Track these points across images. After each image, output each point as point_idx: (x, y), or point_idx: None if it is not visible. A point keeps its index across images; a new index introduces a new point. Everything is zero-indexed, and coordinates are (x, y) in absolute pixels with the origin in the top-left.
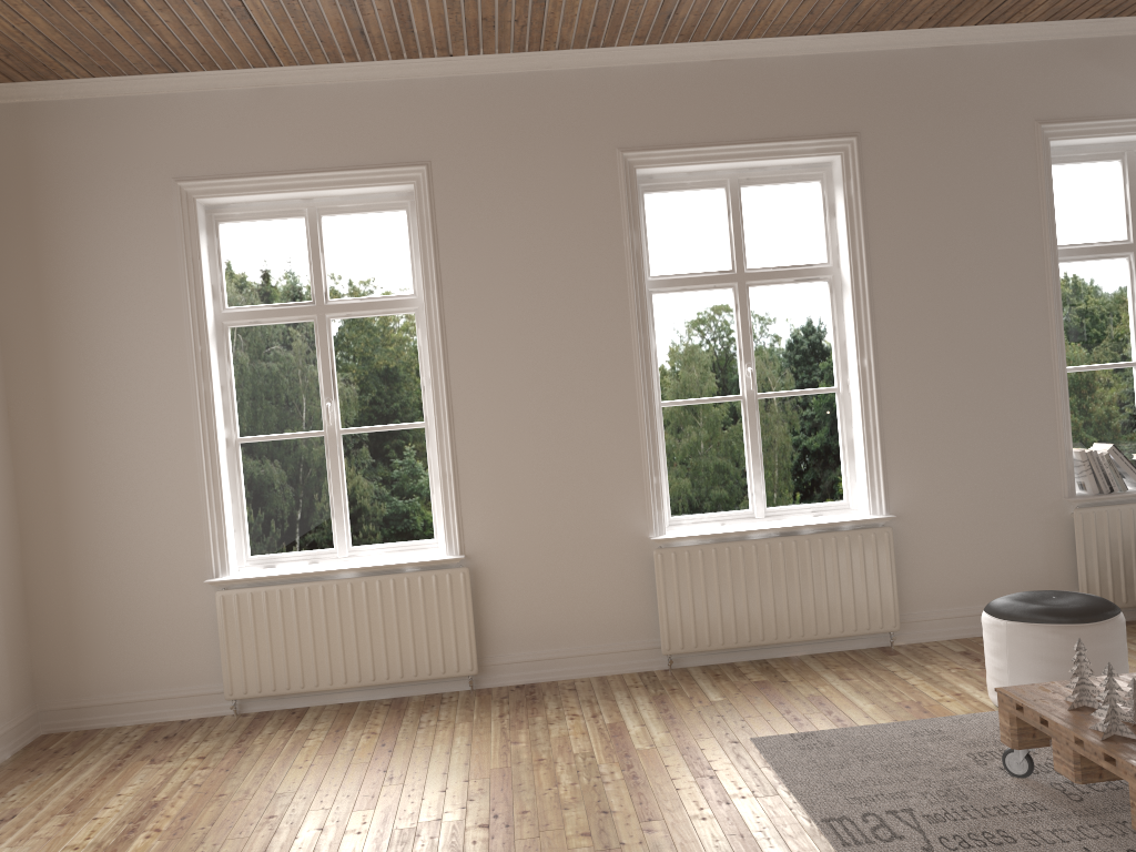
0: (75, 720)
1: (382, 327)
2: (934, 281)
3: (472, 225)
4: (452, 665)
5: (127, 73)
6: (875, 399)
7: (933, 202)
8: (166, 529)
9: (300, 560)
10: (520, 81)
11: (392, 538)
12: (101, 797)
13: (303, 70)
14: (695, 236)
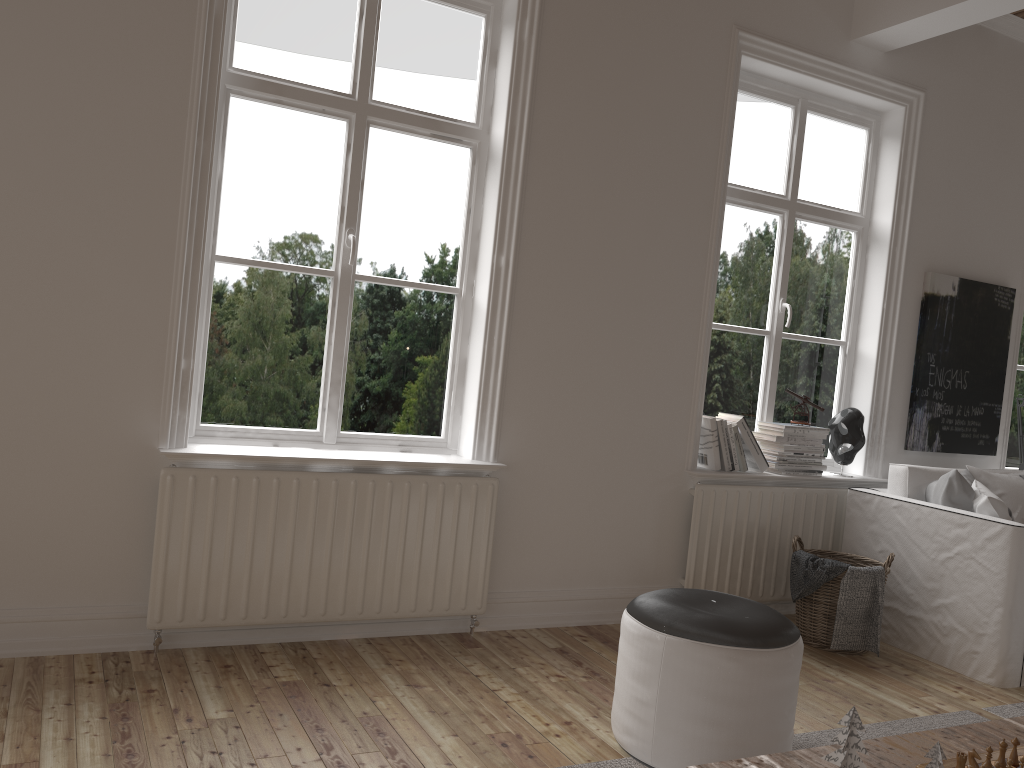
0: None
1: None
2: (599, 179)
3: None
4: None
5: None
6: (507, 311)
7: (615, 81)
8: None
9: None
10: None
11: None
12: None
13: None
14: (308, 33)
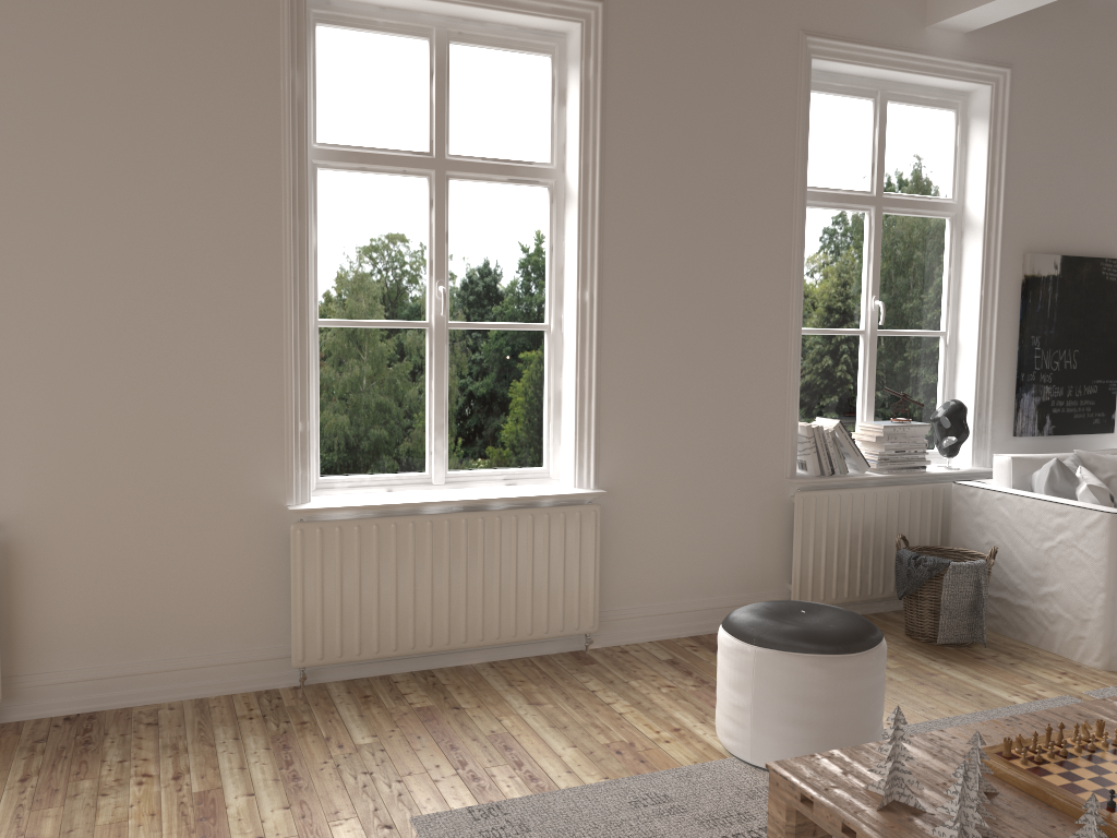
0: None
1: None
2: (675, 205)
3: (36, 12)
4: None
5: None
6: (595, 344)
7: (683, 106)
8: None
9: None
10: None
11: None
12: None
13: None
14: (383, 99)
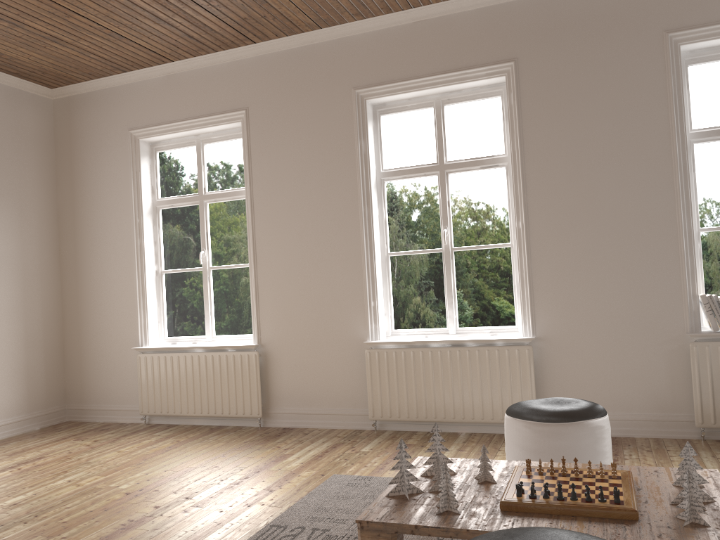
0: (80, 416)
1: (232, 207)
2: (574, 162)
3: (269, 144)
4: (248, 410)
5: (105, 75)
6: (525, 252)
7: (574, 103)
8: (120, 318)
9: (188, 341)
10: (297, 52)
11: (235, 332)
12: (31, 451)
13: (184, 62)
14: (413, 141)
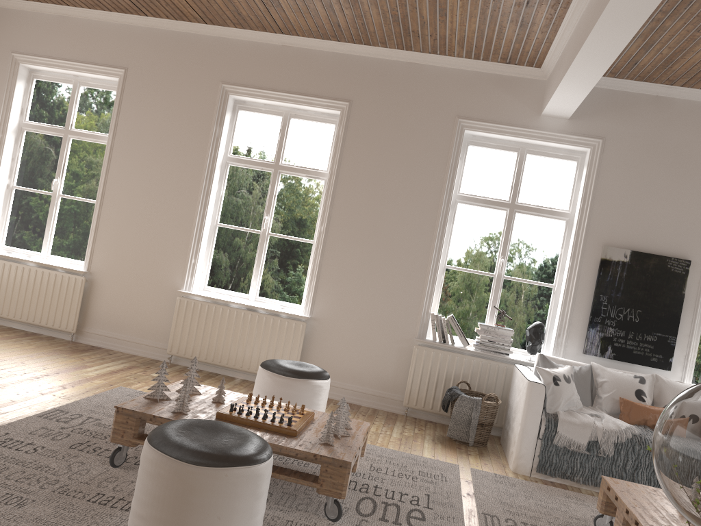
0: None
1: (93, 148)
2: (372, 193)
3: (139, 105)
4: (64, 324)
5: None
6: (320, 250)
7: (383, 148)
8: None
9: (23, 254)
10: (182, 36)
11: (69, 256)
12: None
13: (79, 10)
14: (260, 139)
